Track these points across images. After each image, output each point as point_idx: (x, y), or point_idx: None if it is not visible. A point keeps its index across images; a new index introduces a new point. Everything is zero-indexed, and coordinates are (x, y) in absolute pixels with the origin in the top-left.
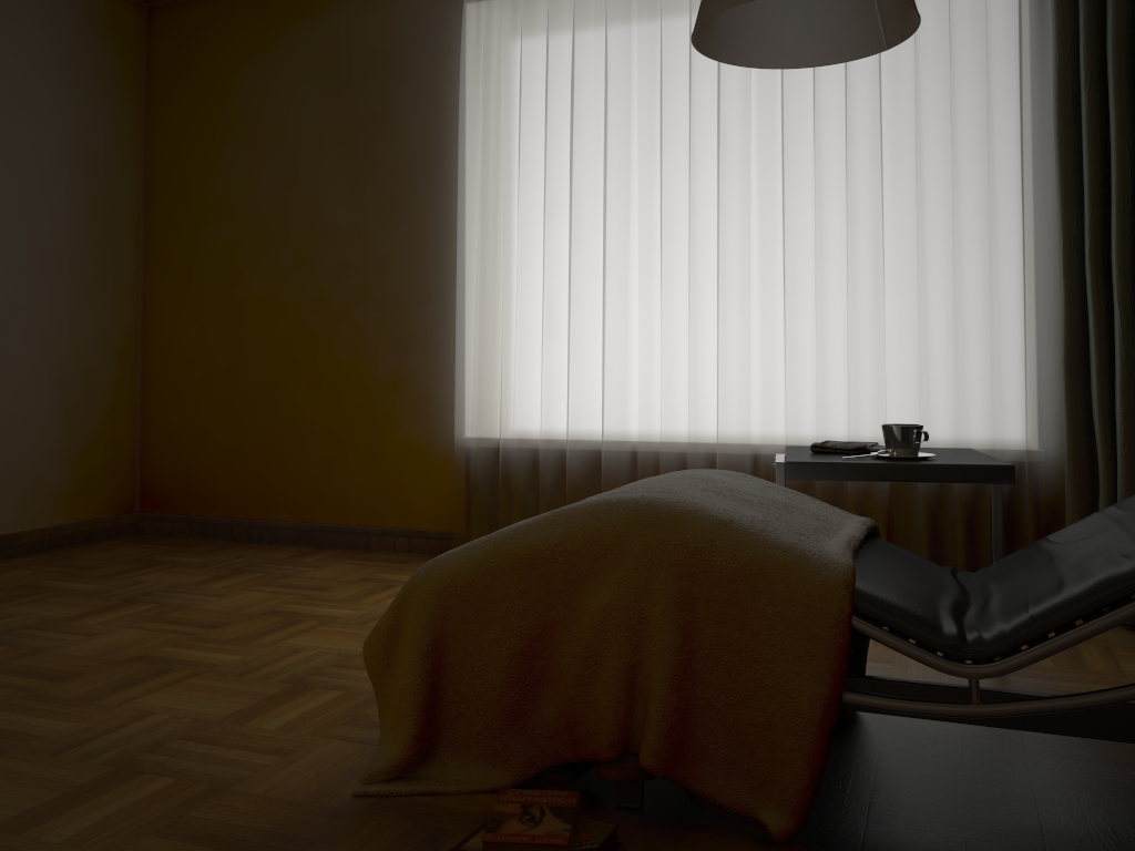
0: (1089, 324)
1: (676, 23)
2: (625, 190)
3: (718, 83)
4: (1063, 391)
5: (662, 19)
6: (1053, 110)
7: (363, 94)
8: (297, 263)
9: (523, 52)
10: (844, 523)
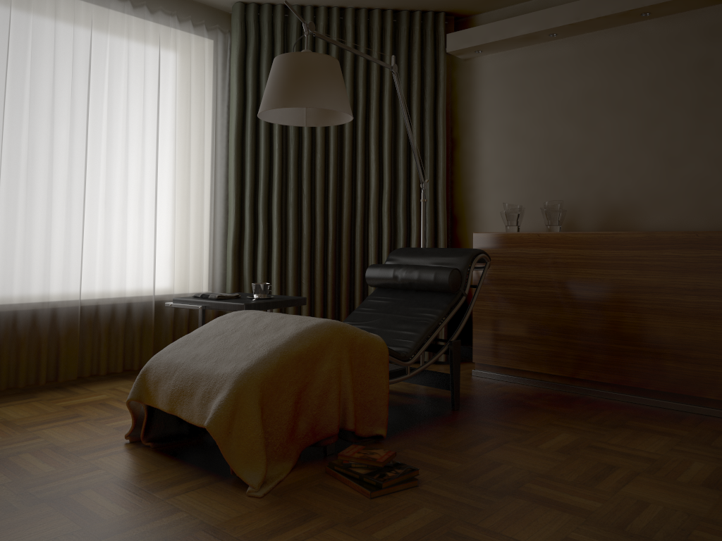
0: (246, 234)
1: (42, 24)
2: (2, 127)
3: (73, 74)
4: (231, 264)
5: (34, 18)
6: (233, 137)
7: None
8: None
9: None
10: None
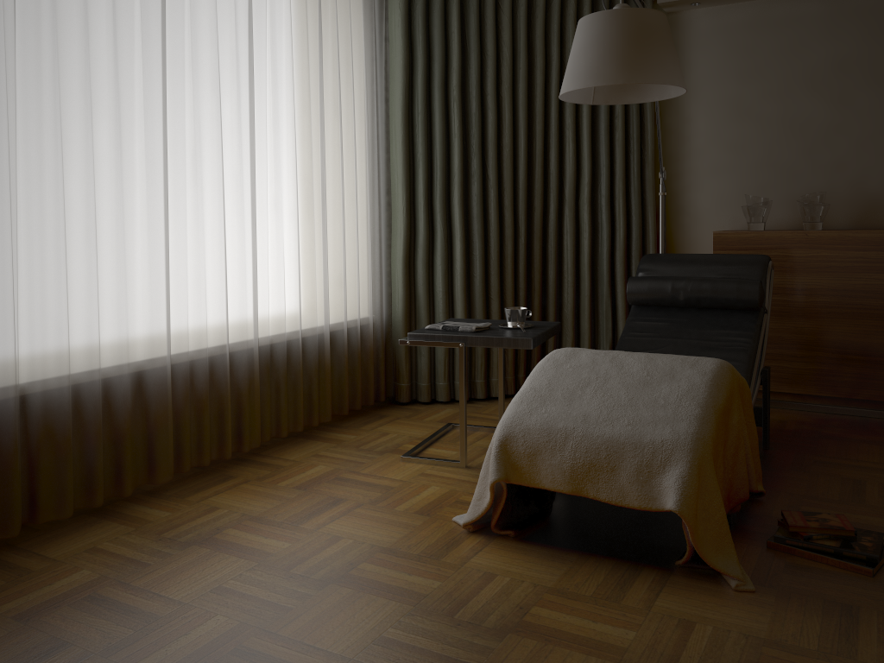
0: (420, 240)
1: None
2: (166, 102)
3: (236, 23)
4: (403, 279)
5: None
6: (400, 111)
7: None
8: None
9: None
10: None
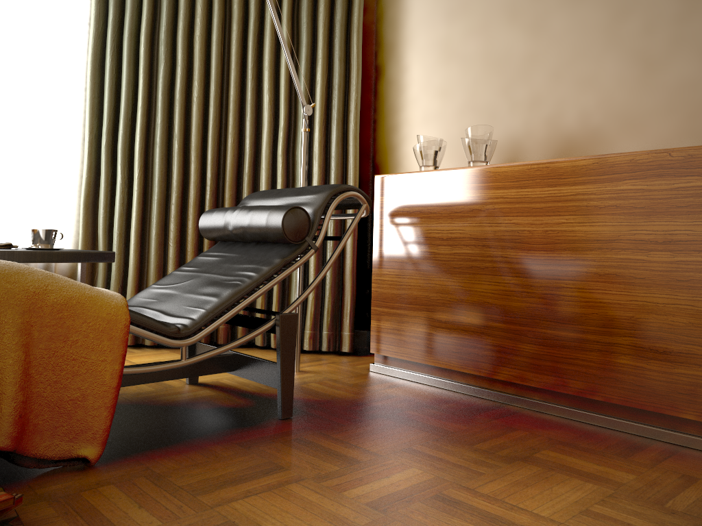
0: (101, 182)
1: None
2: None
3: None
4: (82, 219)
5: None
6: (89, 60)
7: None
8: None
9: None
10: None
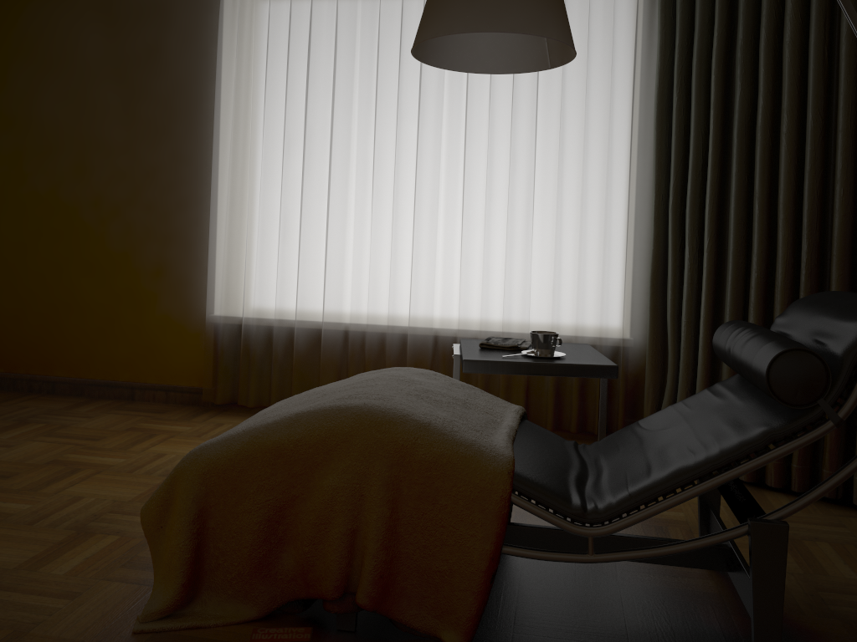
0: (668, 255)
1: (391, 8)
2: (347, 133)
3: None
4: (649, 300)
5: (381, 3)
6: (654, 102)
7: (136, 36)
8: (76, 169)
9: (271, 17)
10: (504, 414)
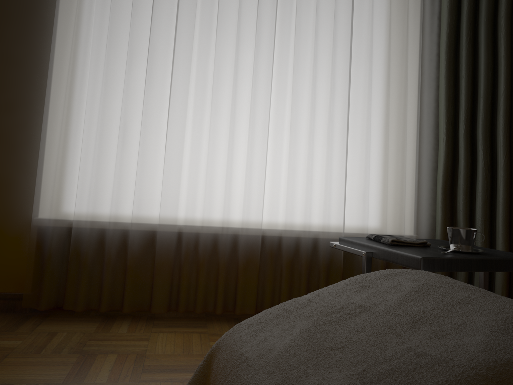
0: (460, 168)
1: None
2: (190, 51)
3: None
4: (441, 204)
5: None
6: (443, 50)
7: None
8: None
9: None
10: None
